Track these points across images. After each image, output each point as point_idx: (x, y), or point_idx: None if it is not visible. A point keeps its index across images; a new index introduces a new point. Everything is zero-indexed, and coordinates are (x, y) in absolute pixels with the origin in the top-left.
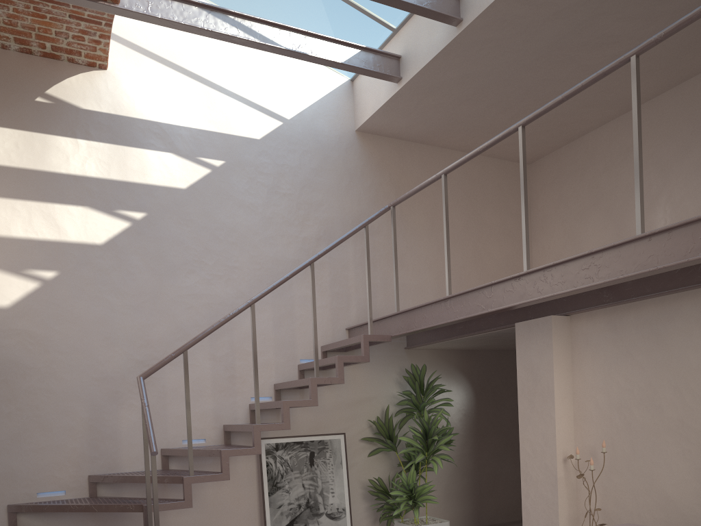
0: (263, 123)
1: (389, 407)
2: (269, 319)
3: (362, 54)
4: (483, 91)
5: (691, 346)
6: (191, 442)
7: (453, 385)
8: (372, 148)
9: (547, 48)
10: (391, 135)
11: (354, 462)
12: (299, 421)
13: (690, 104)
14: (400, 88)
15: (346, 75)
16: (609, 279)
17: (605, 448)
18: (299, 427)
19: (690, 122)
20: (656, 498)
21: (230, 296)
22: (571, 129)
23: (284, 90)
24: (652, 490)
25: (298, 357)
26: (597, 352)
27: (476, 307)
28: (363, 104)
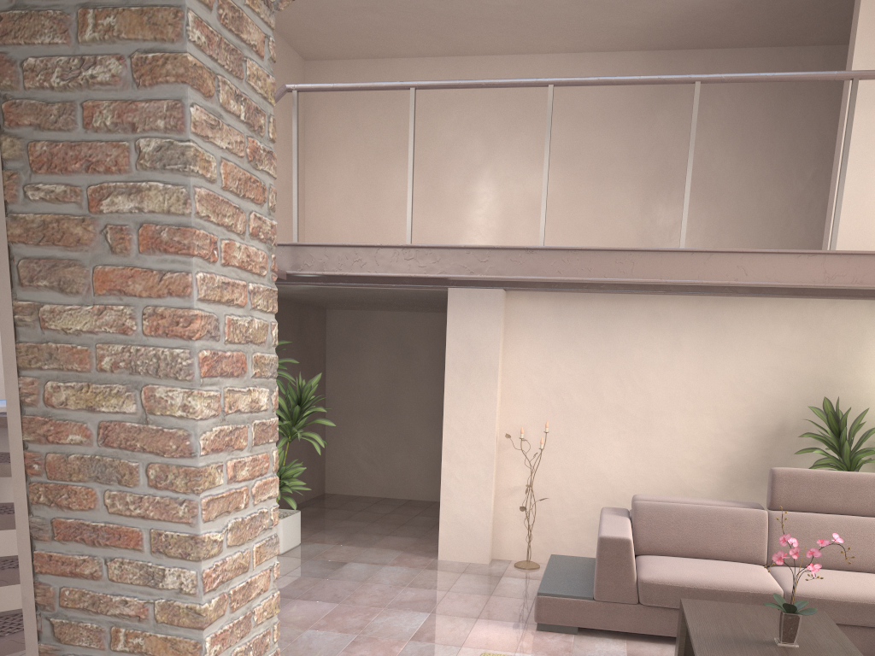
0: None
1: None
2: None
3: None
4: None
5: (637, 344)
6: None
7: None
8: None
9: None
10: None
11: None
12: None
13: None
14: None
15: None
16: (650, 280)
17: (548, 428)
18: None
19: (520, 101)
20: (588, 473)
21: None
22: (390, 48)
23: None
24: (584, 466)
25: None
26: (537, 334)
27: (459, 268)
28: None
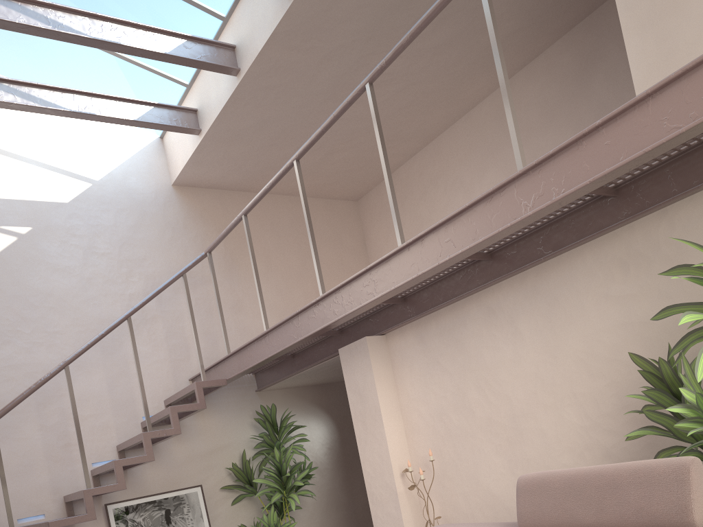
0: (69, 186)
1: (248, 451)
2: (102, 380)
3: (156, 110)
4: (285, 135)
5: (484, 346)
6: (12, 519)
7: (313, 420)
8: (193, 200)
9: (330, 89)
10: (211, 186)
11: (218, 513)
12: (150, 480)
13: (478, 130)
14: (201, 139)
15: (154, 133)
16: (385, 292)
17: (432, 456)
18: (151, 486)
19: (481, 145)
20: (484, 496)
21: (54, 362)
22: None
23: (89, 153)
24: (479, 490)
25: (140, 414)
26: (413, 365)
27: (289, 338)
28: (174, 159)
